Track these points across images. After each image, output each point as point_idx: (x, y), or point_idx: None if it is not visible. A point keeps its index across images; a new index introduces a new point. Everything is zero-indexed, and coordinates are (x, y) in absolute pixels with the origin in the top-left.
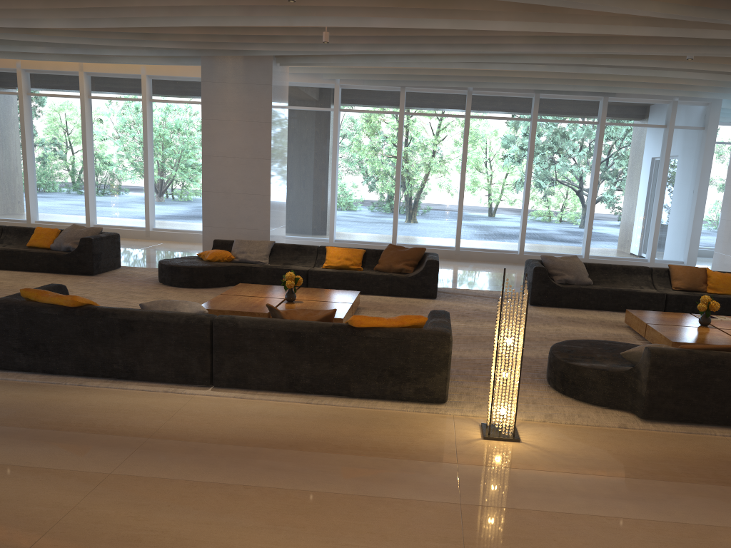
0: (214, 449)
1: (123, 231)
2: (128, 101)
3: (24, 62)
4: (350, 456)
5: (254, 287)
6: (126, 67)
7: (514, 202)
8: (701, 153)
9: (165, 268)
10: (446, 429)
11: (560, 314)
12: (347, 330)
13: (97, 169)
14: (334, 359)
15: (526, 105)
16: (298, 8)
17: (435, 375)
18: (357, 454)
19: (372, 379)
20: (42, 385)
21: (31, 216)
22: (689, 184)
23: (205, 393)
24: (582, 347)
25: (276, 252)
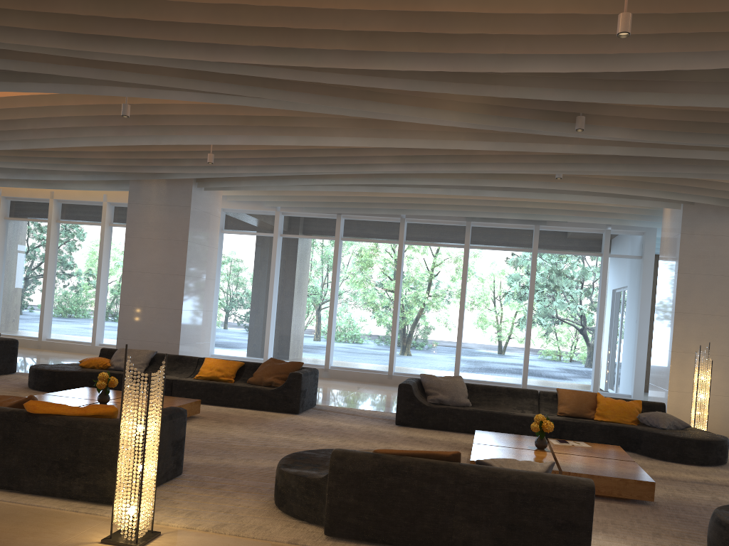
0: None
1: (70, 345)
2: (91, 225)
3: (5, 190)
4: None
5: (92, 391)
6: (91, 195)
7: (449, 327)
8: (640, 281)
9: (31, 371)
10: (75, 530)
11: (416, 434)
12: (22, 416)
13: (56, 286)
14: (6, 447)
15: (460, 233)
16: (161, 128)
17: (105, 471)
18: None
19: (42, 472)
20: None
21: None
22: (632, 313)
23: None
24: (326, 455)
25: (158, 362)
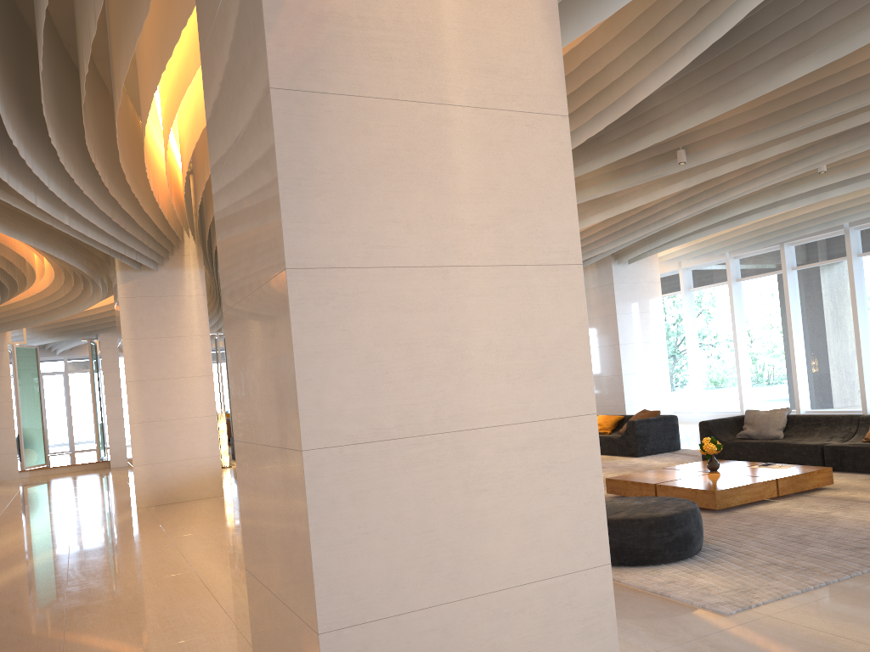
0: None
1: None
2: None
3: None
4: None
5: None
6: None
7: None
8: None
9: None
10: None
11: None
12: None
13: None
14: None
15: None
16: None
17: None
18: None
19: None
20: None
21: None
22: None
23: None
24: None
25: None
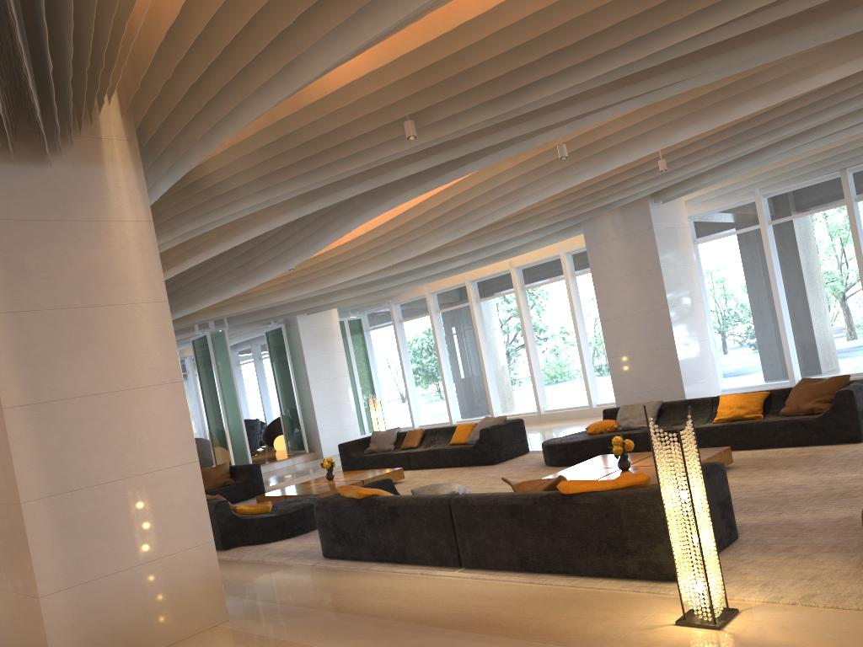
0: (395, 627)
1: (569, 412)
2: (555, 282)
3: (469, 274)
4: (501, 638)
5: (608, 458)
6: (546, 251)
7: None
8: None
9: (544, 448)
10: (644, 612)
11: None
12: (558, 498)
13: (539, 355)
14: (552, 532)
15: None
16: (601, 154)
17: (656, 545)
18: (510, 637)
19: (592, 553)
20: (343, 570)
21: (494, 412)
22: None
23: (449, 574)
24: None
25: (666, 413)
